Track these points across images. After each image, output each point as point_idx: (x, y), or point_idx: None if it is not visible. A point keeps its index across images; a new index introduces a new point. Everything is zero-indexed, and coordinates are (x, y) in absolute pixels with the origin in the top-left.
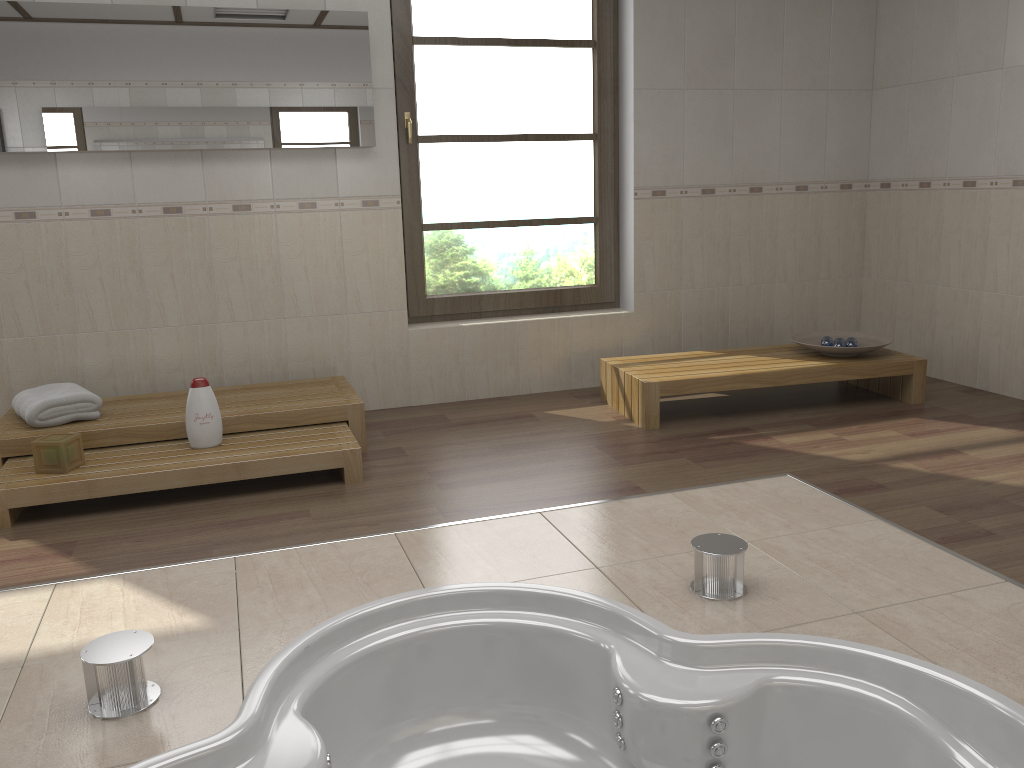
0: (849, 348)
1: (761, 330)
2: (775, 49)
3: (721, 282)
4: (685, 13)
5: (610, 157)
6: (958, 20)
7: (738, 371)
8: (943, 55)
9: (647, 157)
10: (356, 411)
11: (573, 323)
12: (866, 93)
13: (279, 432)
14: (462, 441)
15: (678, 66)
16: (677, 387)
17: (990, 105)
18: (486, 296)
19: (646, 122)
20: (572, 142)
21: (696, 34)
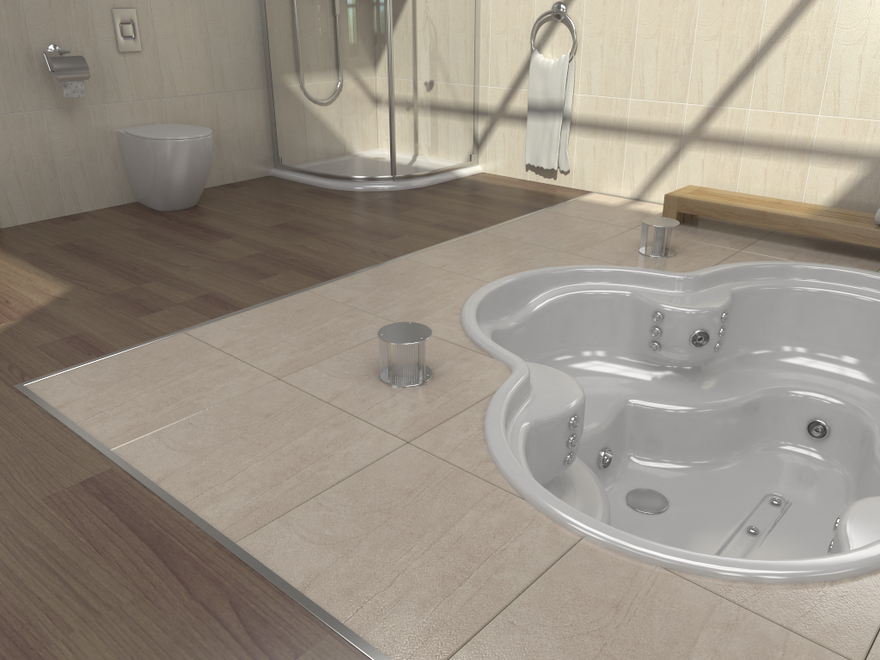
0: None
1: None
2: None
3: None
4: None
5: None
6: None
7: None
8: None
9: None
10: None
11: None
12: None
13: None
14: None
15: None
16: None
17: None
18: None
19: None
20: None
21: None
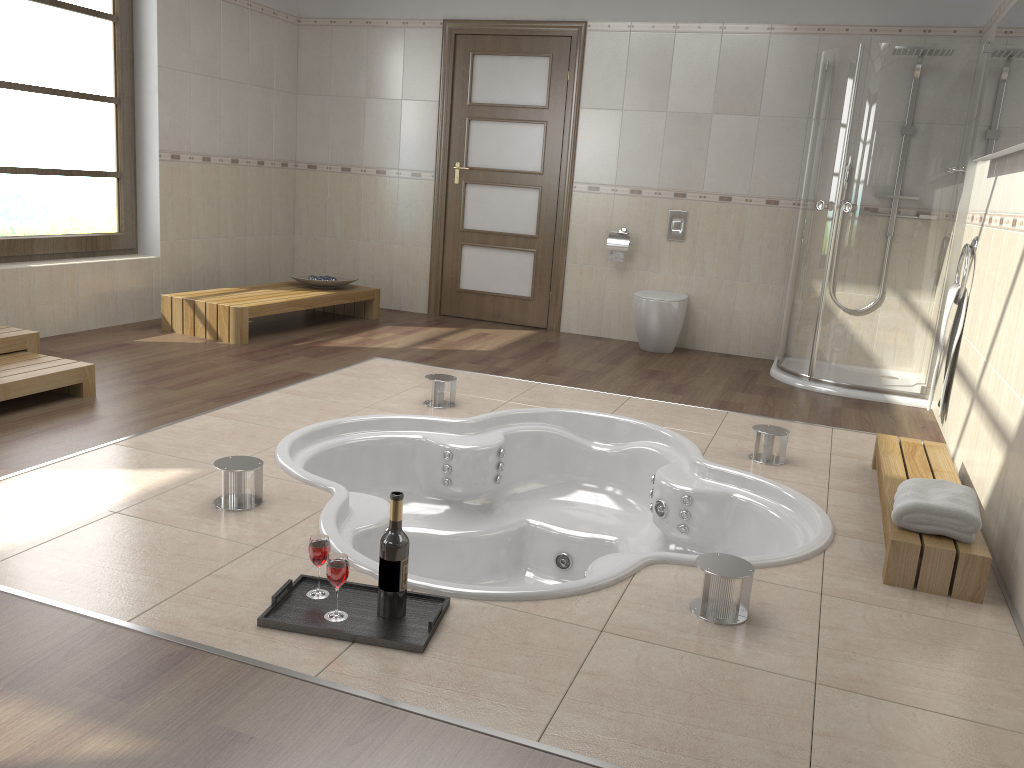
0: (341, 281)
1: (240, 273)
2: (244, 52)
3: (216, 234)
4: (190, 10)
5: (131, 121)
6: (367, 60)
7: (286, 298)
8: (357, 81)
9: (168, 125)
10: (34, 340)
11: (118, 266)
12: (294, 96)
13: None
14: (112, 363)
15: (186, 53)
16: (258, 311)
17: (394, 122)
18: (37, 240)
19: (167, 96)
20: (101, 103)
21: (197, 29)
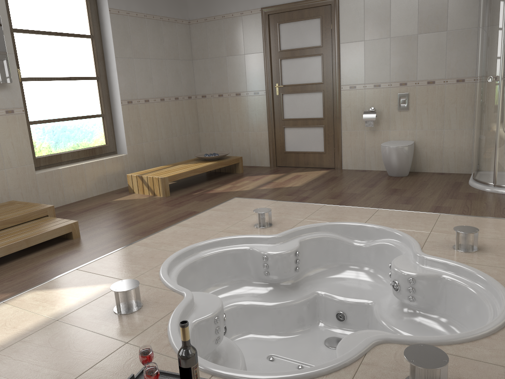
0: (220, 155)
1: (171, 156)
2: (161, 43)
3: (156, 138)
4: (129, 26)
5: (105, 87)
6: (225, 36)
7: (189, 169)
8: (221, 48)
9: (124, 87)
10: (51, 210)
11: (105, 162)
12: (191, 61)
13: (19, 226)
14: (96, 216)
15: (130, 48)
16: (174, 178)
17: (241, 66)
18: (63, 154)
19: (121, 72)
20: (89, 80)
21: (134, 35)
